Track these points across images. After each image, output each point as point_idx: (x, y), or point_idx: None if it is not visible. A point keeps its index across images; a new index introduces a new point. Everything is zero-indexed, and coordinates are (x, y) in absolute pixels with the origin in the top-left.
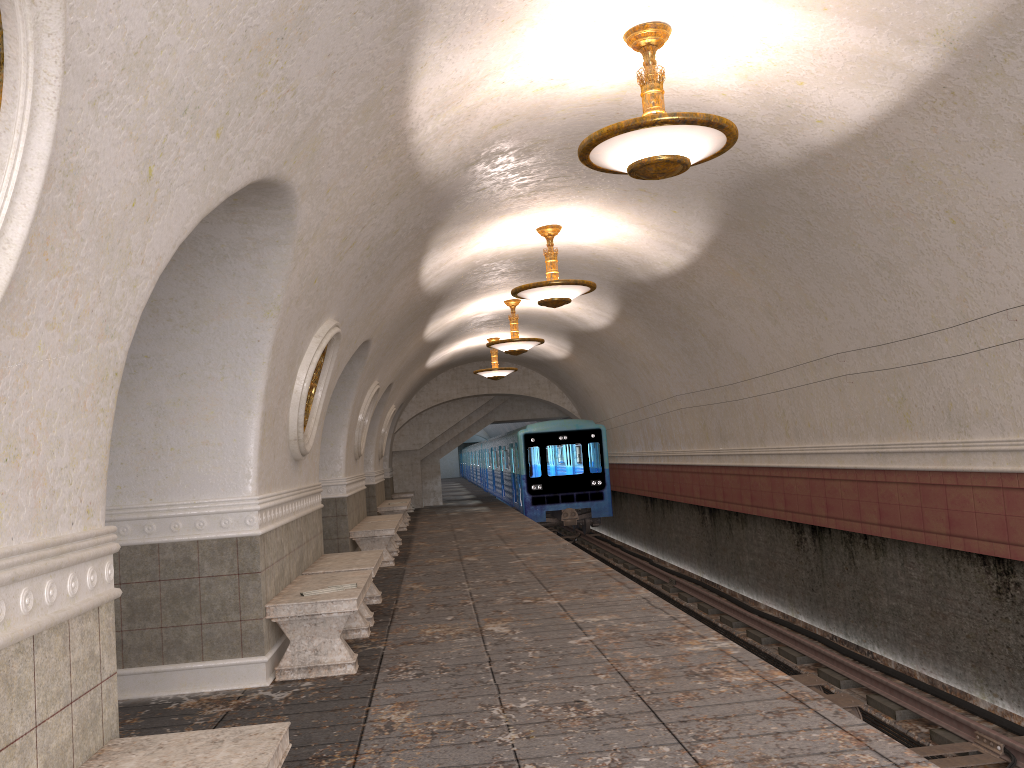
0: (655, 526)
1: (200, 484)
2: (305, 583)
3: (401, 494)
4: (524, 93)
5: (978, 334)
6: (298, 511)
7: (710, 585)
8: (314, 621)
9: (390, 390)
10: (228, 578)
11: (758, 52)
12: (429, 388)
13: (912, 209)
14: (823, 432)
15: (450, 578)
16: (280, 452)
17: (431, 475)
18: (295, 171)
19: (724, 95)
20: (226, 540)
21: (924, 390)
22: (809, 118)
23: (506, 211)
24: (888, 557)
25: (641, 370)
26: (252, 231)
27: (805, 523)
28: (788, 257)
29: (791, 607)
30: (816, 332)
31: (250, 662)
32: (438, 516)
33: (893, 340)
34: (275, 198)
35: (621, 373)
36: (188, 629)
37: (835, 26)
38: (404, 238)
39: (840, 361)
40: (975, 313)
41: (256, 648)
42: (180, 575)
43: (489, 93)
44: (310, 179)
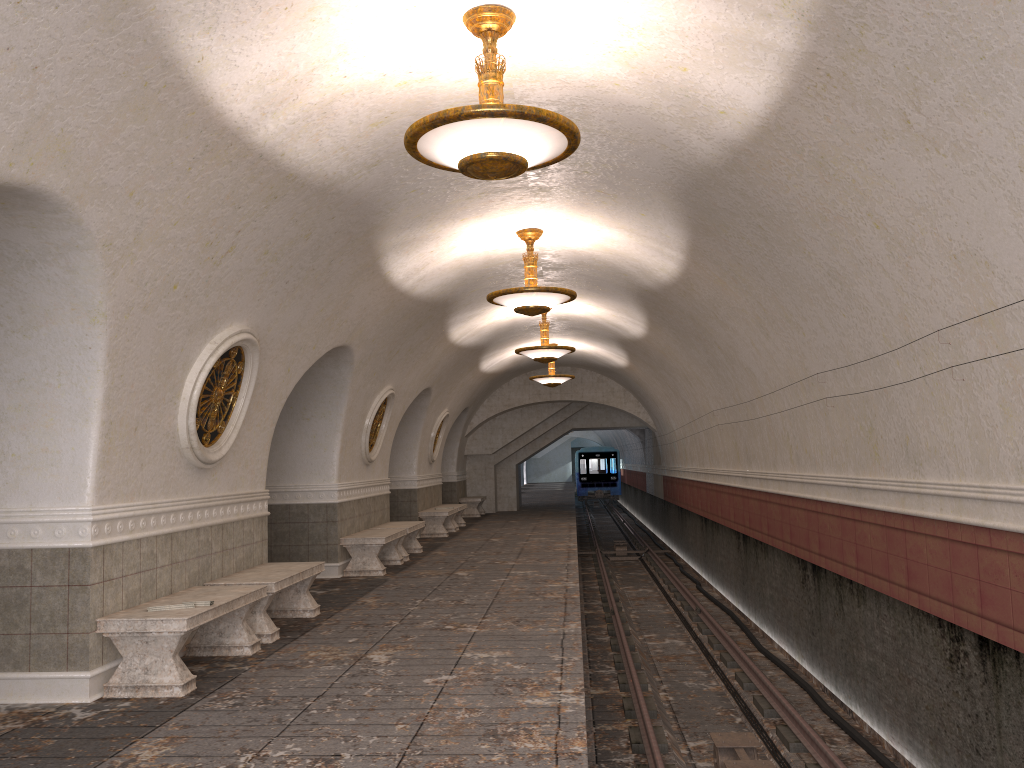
0: (707, 547)
1: (38, 492)
2: (180, 596)
3: (468, 498)
4: (385, 88)
5: (922, 358)
6: (203, 520)
7: (741, 616)
8: (145, 639)
9: (431, 394)
10: (58, 589)
11: (623, 35)
12: (501, 392)
13: (840, 212)
14: (816, 460)
15: (414, 594)
16: (158, 460)
17: (506, 480)
18: (41, 173)
19: (618, 85)
20: (59, 550)
21: (886, 420)
22: (712, 109)
23: (464, 214)
24: (867, 606)
25: (685, 382)
26: (46, 236)
27: (804, 559)
28: (757, 265)
29: (798, 650)
30: (800, 349)
31: (73, 677)
32: (495, 523)
33: (858, 361)
34: (41, 202)
35: (672, 384)
36: (17, 638)
37: (683, 1)
38: (329, 242)
39: (820, 382)
40: (916, 333)
41: (81, 663)
42: (13, 583)
43: (334, 88)
44: (82, 182)
